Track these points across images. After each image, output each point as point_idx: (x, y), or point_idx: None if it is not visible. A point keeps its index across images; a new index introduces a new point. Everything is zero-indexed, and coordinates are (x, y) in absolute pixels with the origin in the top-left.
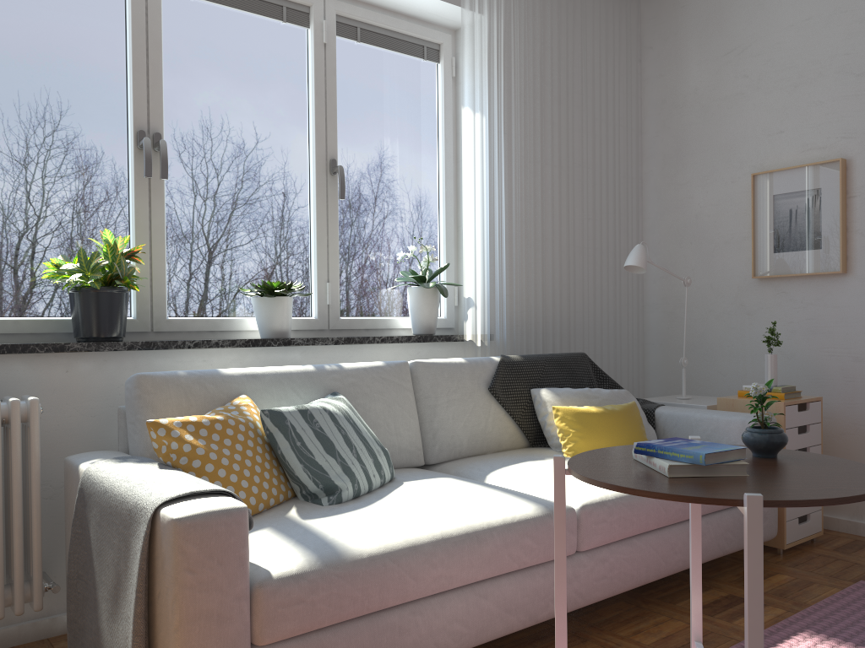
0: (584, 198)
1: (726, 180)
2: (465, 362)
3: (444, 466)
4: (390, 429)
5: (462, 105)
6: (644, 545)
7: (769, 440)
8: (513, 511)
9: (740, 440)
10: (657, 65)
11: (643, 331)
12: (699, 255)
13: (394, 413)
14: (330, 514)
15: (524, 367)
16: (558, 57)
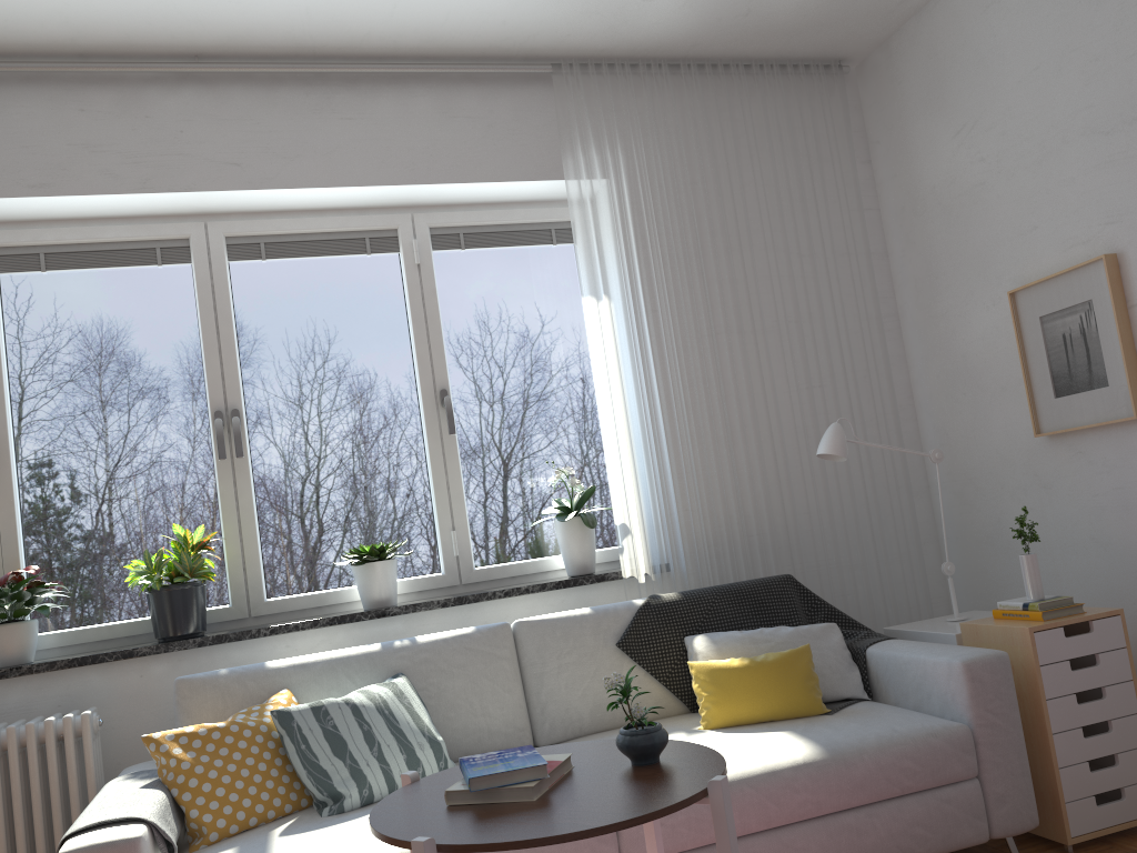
0: (788, 365)
1: (987, 302)
2: (589, 613)
3: None
4: (475, 710)
5: (581, 295)
6: (744, 852)
7: (628, 744)
8: None
9: (950, 690)
10: (888, 163)
11: (934, 520)
12: (976, 409)
13: (480, 689)
14: (313, 828)
15: (680, 608)
16: (717, 200)
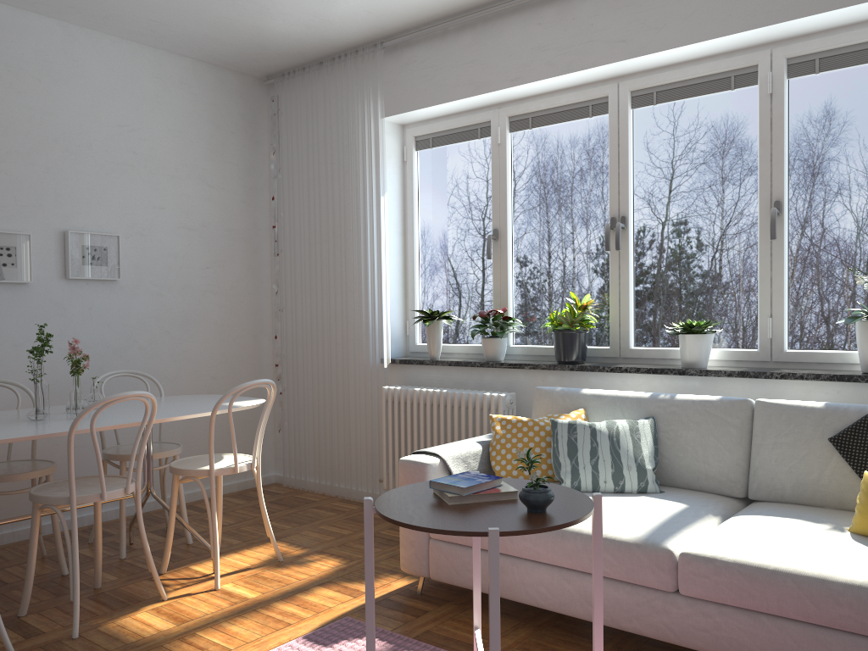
0: None
1: None
2: (819, 407)
3: (755, 503)
4: (698, 456)
5: None
6: (777, 629)
7: (518, 494)
8: (613, 531)
9: None
10: None
11: None
12: None
13: (705, 443)
14: None
15: None
16: None
